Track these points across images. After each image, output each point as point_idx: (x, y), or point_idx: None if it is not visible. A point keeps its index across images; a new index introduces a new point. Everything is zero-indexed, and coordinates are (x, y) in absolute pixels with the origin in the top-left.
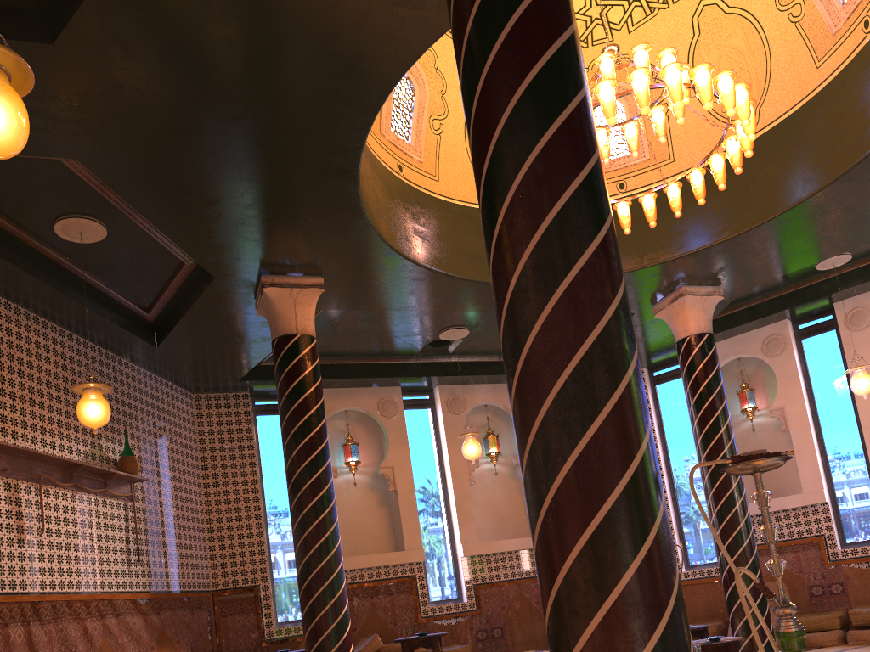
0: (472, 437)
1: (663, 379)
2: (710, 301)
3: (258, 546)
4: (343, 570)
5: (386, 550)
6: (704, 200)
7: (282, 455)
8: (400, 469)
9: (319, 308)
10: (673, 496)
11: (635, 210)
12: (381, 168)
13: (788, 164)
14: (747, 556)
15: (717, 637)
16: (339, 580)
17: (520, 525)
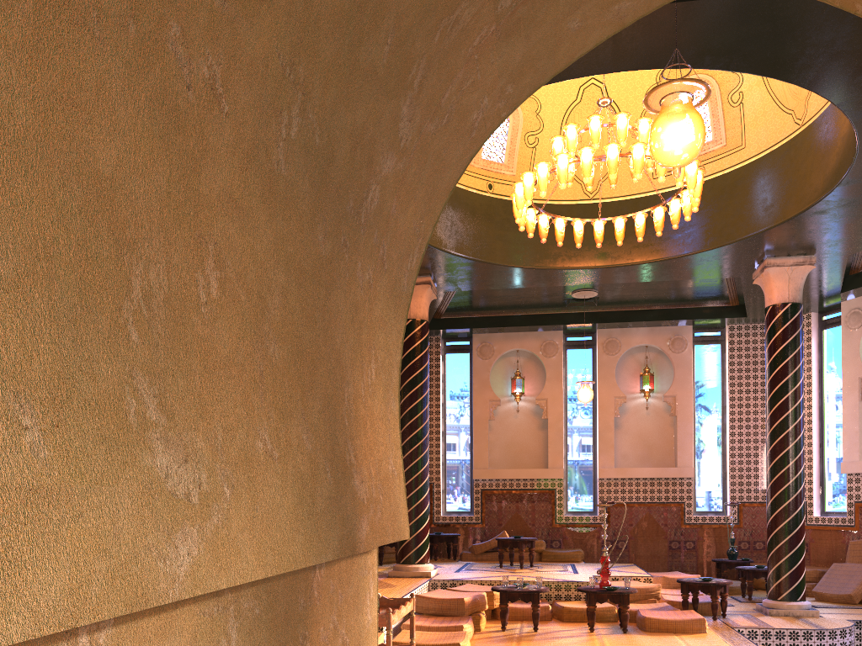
0: (586, 385)
1: (829, 325)
2: (799, 271)
3: (435, 454)
4: (426, 486)
5: (539, 466)
6: (688, 218)
7: (462, 385)
8: (553, 402)
9: (445, 290)
10: (820, 442)
11: (708, 196)
12: (464, 195)
13: (817, 160)
14: (785, 514)
15: (705, 578)
16: (420, 493)
17: (667, 455)
